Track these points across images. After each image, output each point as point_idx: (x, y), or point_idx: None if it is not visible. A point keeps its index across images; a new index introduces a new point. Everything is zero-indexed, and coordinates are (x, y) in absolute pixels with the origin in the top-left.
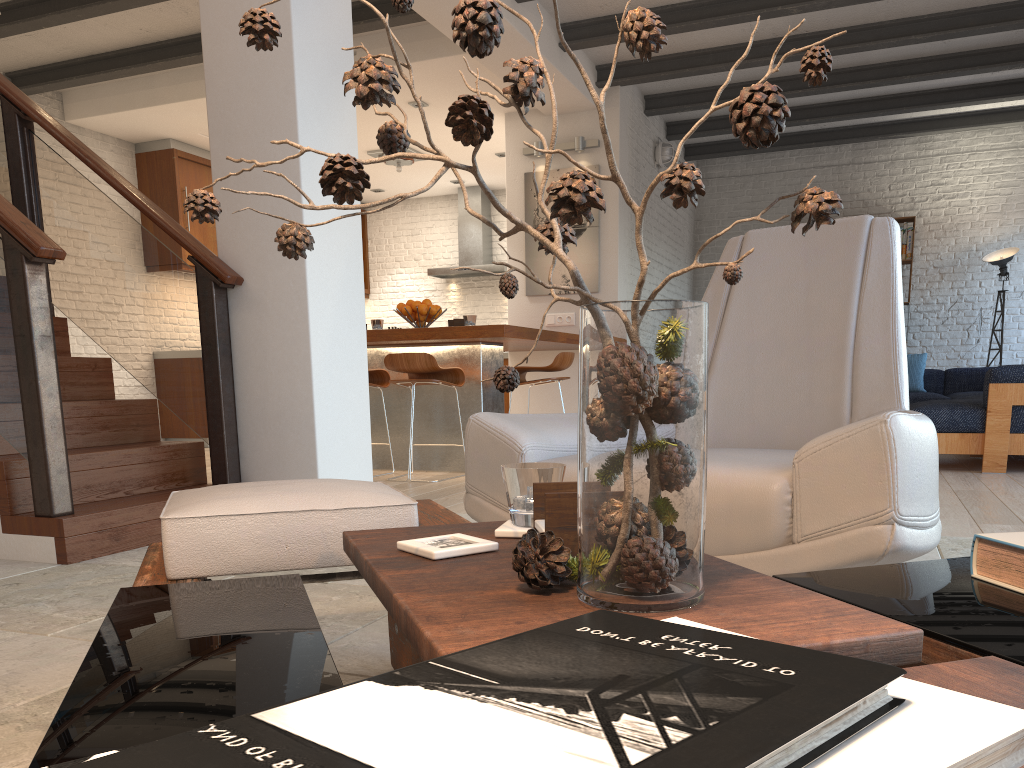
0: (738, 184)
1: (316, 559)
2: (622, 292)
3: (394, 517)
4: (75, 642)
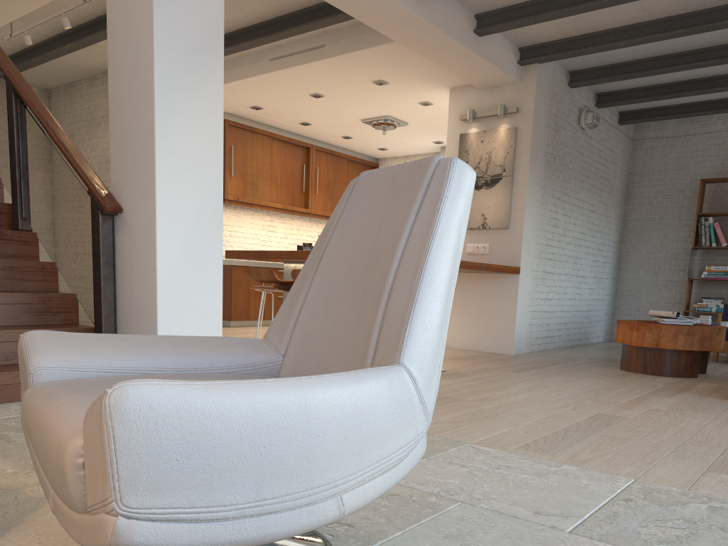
0: (668, 144)
1: None
2: (529, 229)
3: None
4: None
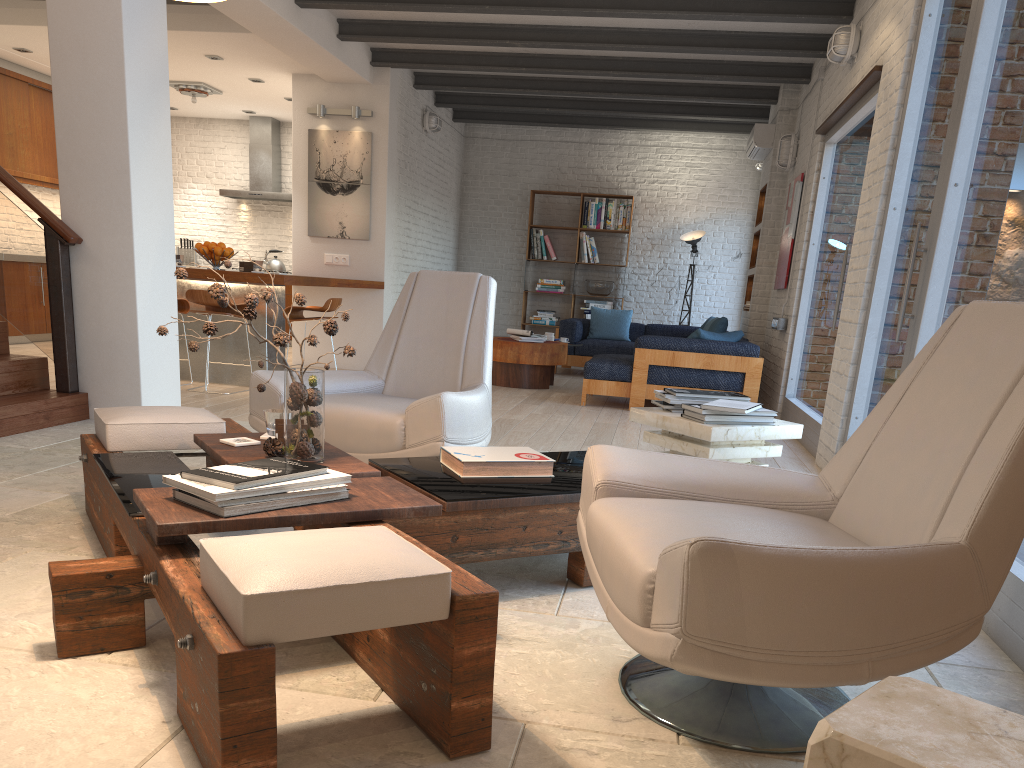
0: (499, 146)
1: (177, 445)
2: (389, 242)
3: (214, 428)
4: (14, 489)
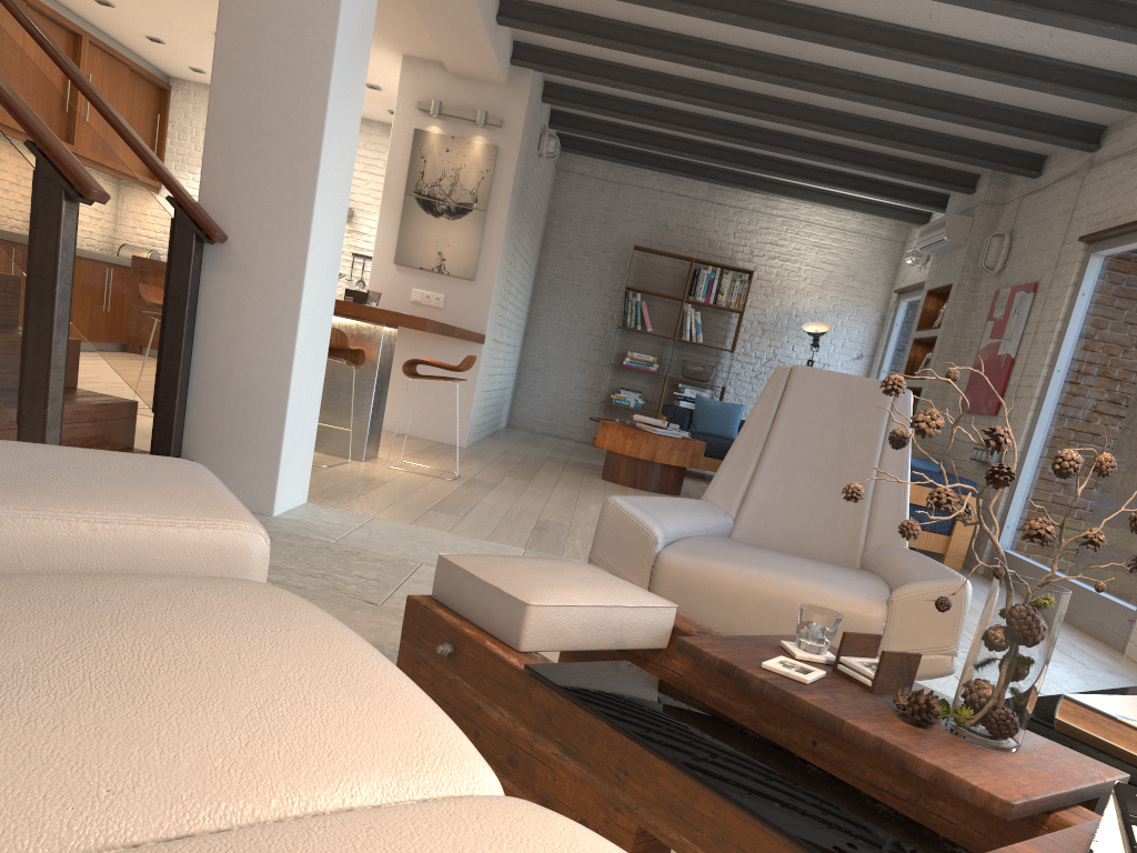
0: (597, 187)
1: (611, 643)
2: (497, 286)
3: (663, 615)
4: None
